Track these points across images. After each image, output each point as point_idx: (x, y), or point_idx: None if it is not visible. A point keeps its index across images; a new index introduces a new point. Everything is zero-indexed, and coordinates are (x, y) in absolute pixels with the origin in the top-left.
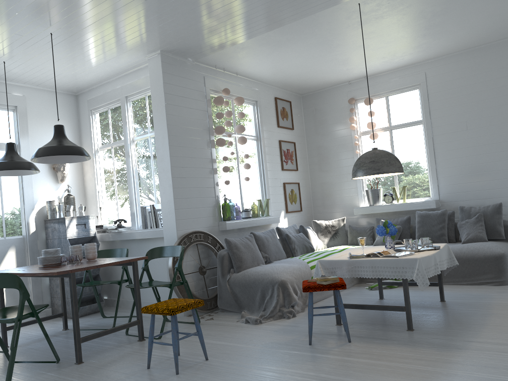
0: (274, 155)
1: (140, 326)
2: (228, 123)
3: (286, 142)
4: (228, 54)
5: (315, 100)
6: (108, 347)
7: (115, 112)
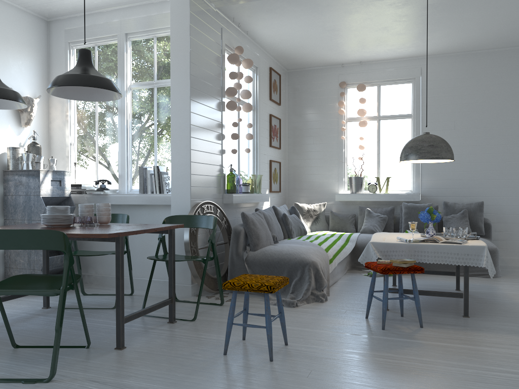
0: (265, 129)
1: (172, 306)
2: (239, 86)
3: (275, 117)
4: (256, 8)
5: (302, 78)
6: (135, 329)
7: (106, 50)
